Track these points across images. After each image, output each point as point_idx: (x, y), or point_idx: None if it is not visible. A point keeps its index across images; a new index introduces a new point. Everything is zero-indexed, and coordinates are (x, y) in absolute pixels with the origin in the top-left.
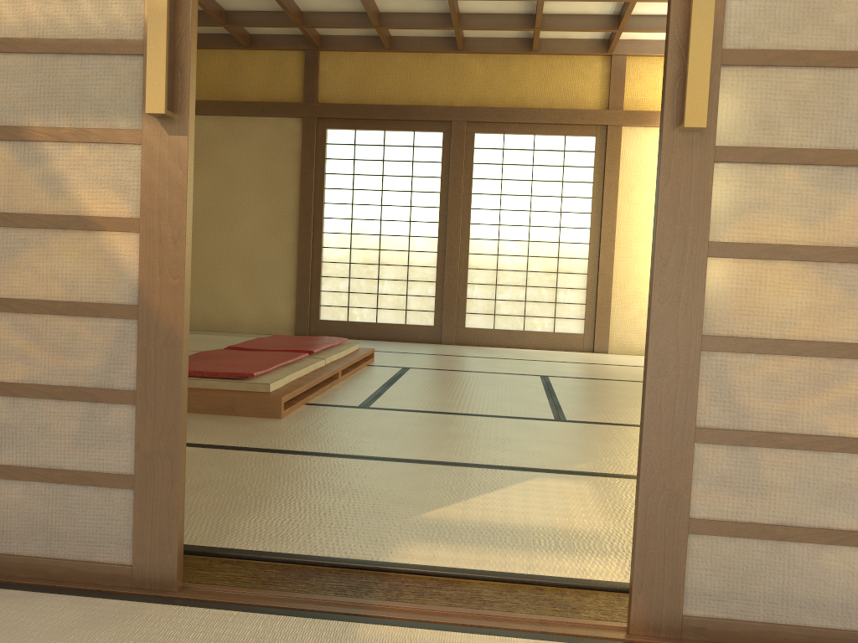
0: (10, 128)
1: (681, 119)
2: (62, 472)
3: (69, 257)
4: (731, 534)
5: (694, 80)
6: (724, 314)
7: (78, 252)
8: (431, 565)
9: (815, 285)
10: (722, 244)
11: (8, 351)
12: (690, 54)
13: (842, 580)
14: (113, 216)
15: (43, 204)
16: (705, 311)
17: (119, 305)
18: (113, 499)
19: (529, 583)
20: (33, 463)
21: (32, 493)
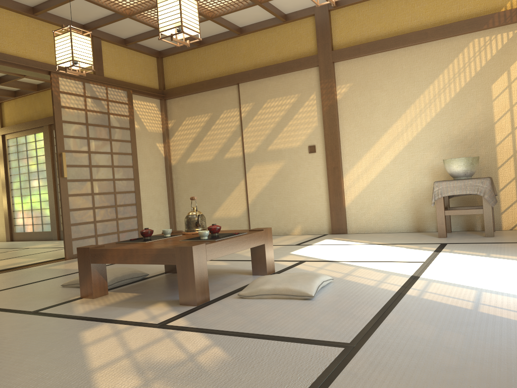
0: None
1: (62, 175)
2: None
3: None
4: (77, 239)
5: (65, 170)
6: (71, 205)
7: None
8: (20, 265)
9: (82, 199)
10: (70, 194)
11: None
12: (64, 166)
13: (92, 243)
14: None
15: None
16: (69, 205)
17: None
18: None
19: (40, 263)
20: None
21: None
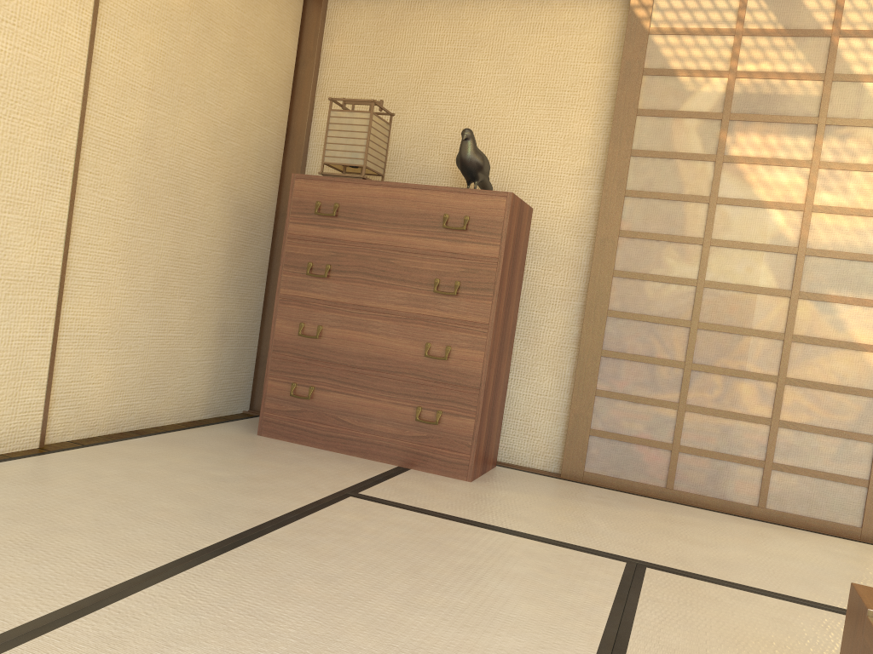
0: (817, 294)
1: None
2: (824, 473)
3: (843, 362)
4: None
5: None
6: None
7: (848, 360)
8: None
9: None
10: None
11: (799, 406)
12: None
13: None
14: (872, 344)
15: (830, 334)
16: None
17: (871, 390)
18: (852, 491)
19: None
20: (806, 466)
21: (803, 482)
